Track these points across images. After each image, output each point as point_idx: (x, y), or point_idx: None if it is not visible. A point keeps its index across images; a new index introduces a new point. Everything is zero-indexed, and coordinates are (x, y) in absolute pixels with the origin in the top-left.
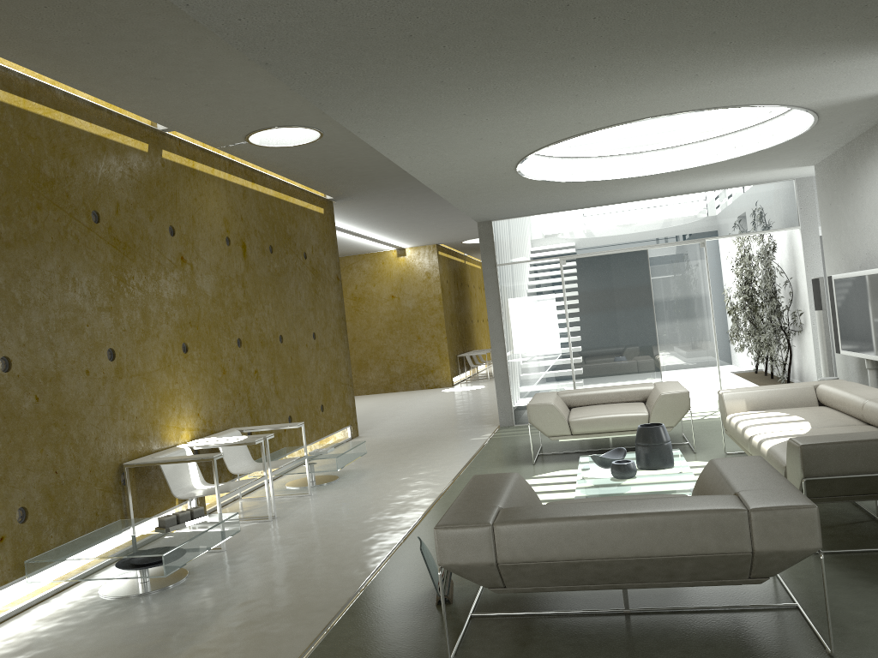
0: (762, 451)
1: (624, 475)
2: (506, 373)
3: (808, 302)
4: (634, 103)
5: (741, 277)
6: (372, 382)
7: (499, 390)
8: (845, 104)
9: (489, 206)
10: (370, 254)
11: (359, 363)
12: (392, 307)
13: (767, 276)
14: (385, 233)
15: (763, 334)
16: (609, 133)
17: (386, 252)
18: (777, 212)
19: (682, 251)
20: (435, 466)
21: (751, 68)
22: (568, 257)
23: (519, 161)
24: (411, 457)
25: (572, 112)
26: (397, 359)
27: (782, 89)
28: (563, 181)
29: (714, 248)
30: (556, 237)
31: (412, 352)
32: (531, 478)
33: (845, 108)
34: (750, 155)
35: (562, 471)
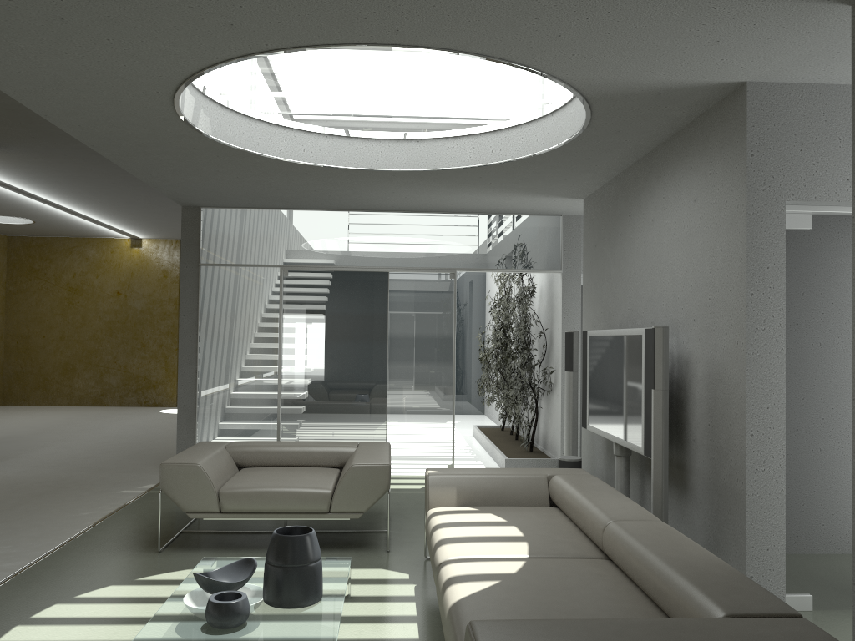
0: (444, 604)
1: (223, 624)
2: (193, 405)
3: (561, 360)
4: None
5: (498, 321)
6: (78, 392)
7: (181, 426)
8: (627, 95)
9: (180, 180)
10: (98, 240)
11: (65, 367)
12: (116, 305)
13: (522, 323)
14: (103, 213)
15: (511, 389)
16: (327, 94)
17: (117, 239)
18: (539, 251)
19: (429, 280)
20: (19, 540)
21: None
22: (292, 267)
23: (173, 97)
24: (4, 518)
25: None
26: (113, 367)
27: (544, 33)
28: (268, 155)
29: (481, 288)
30: (281, 241)
31: (134, 361)
32: (131, 583)
33: (626, 104)
34: (510, 165)
35: (188, 572)
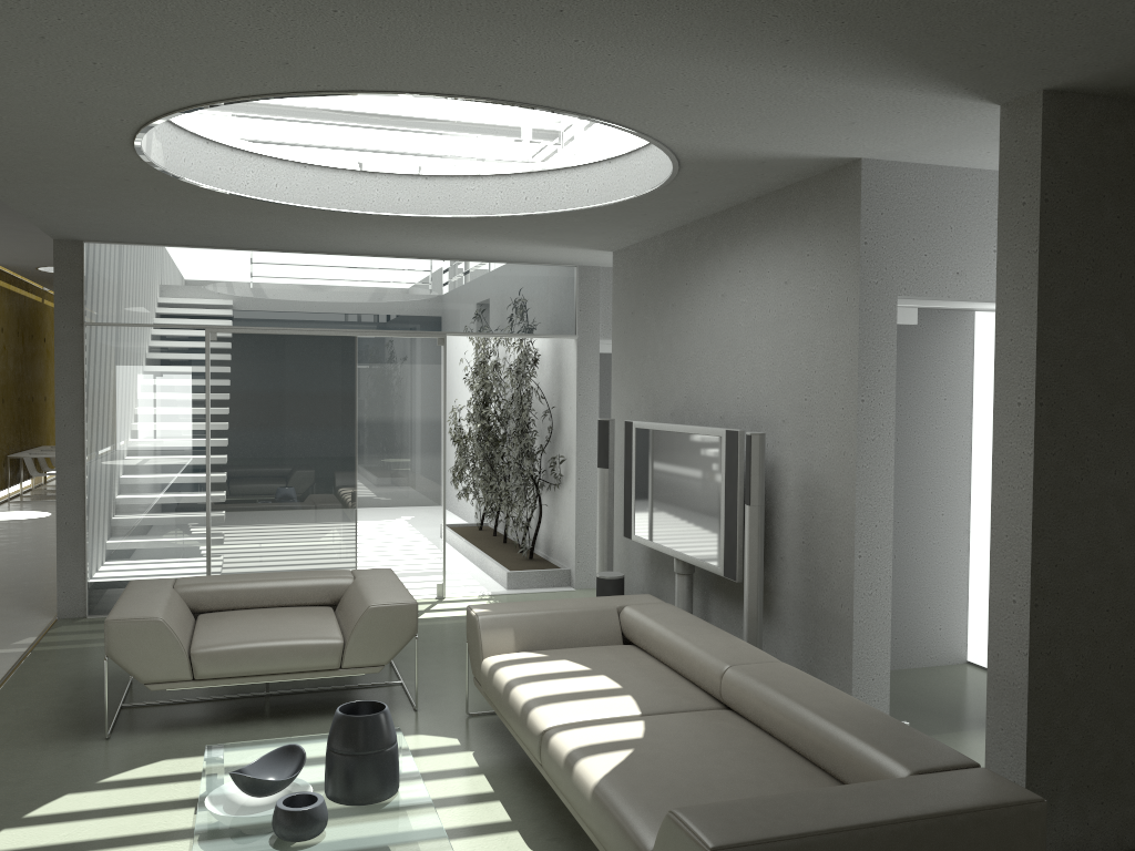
0: (579, 783)
1: (302, 836)
2: (81, 522)
3: (576, 447)
4: (414, 46)
5: (478, 392)
6: None
7: (64, 551)
8: (727, 161)
9: (76, 211)
10: None
11: None
12: None
13: (523, 400)
14: None
15: (504, 481)
16: (329, 120)
17: None
18: (549, 310)
19: (411, 347)
20: None
21: (661, 31)
22: (223, 329)
23: (141, 126)
24: None
25: (276, 27)
26: None
27: (671, 102)
28: (231, 192)
29: None
30: (205, 292)
31: None
32: (94, 788)
33: (721, 169)
34: (546, 216)
35: (167, 764)
